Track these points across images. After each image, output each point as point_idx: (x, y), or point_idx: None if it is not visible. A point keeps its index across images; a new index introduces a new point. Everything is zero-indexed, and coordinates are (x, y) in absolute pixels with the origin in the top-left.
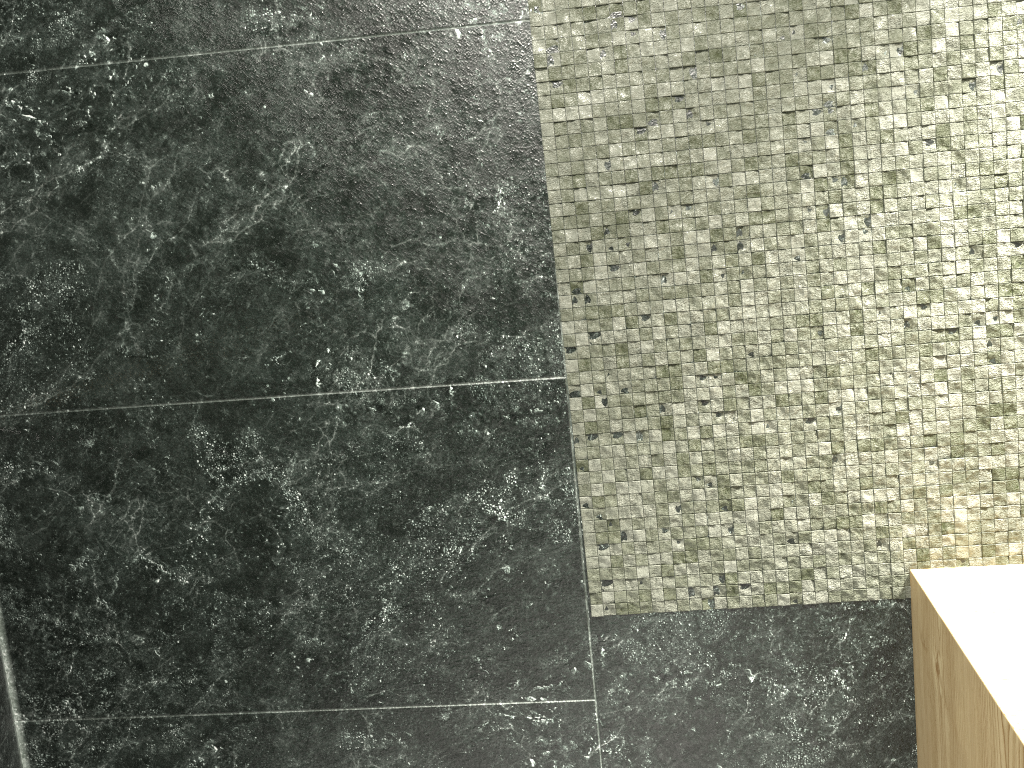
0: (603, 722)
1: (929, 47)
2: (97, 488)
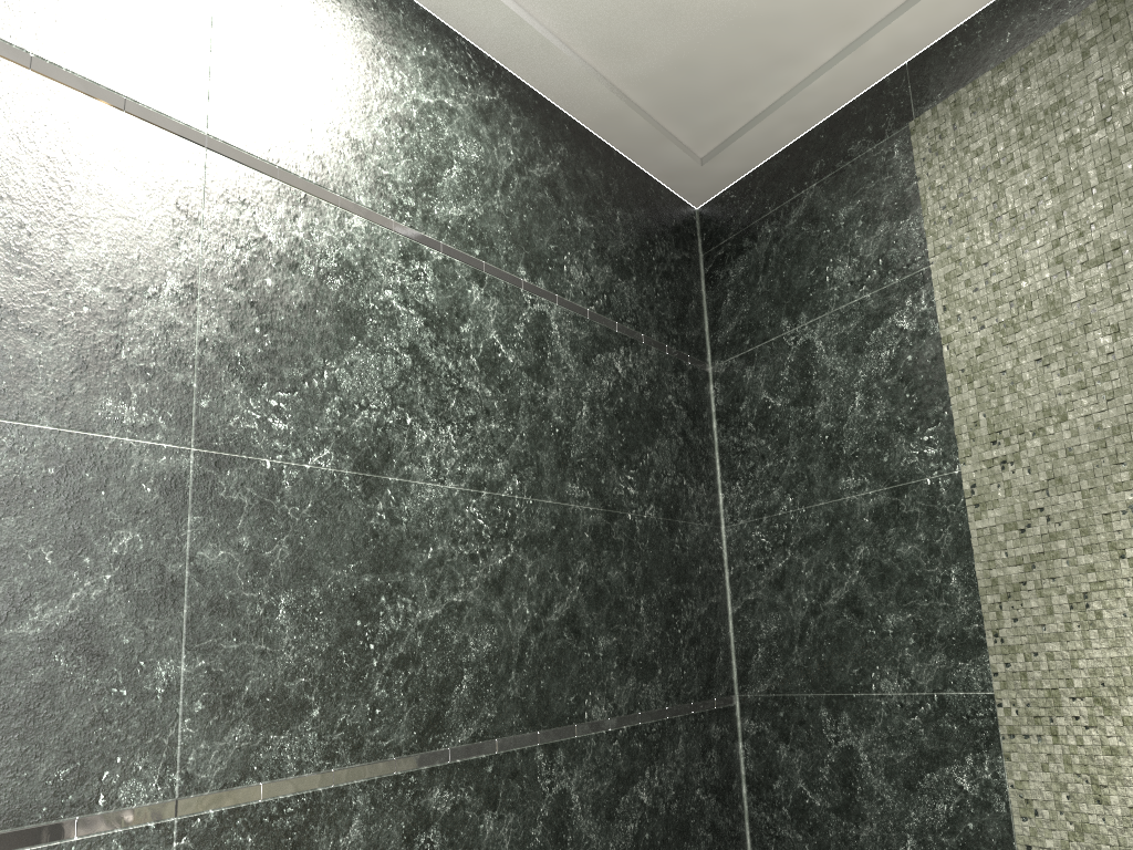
0: None
1: None
2: (783, 740)
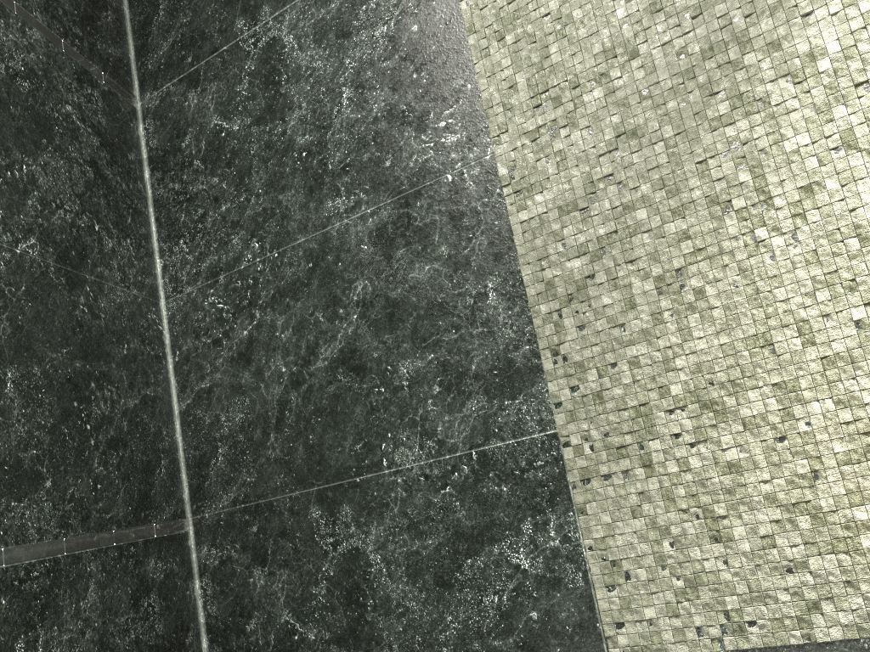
0: None
1: (815, 69)
2: (259, 563)
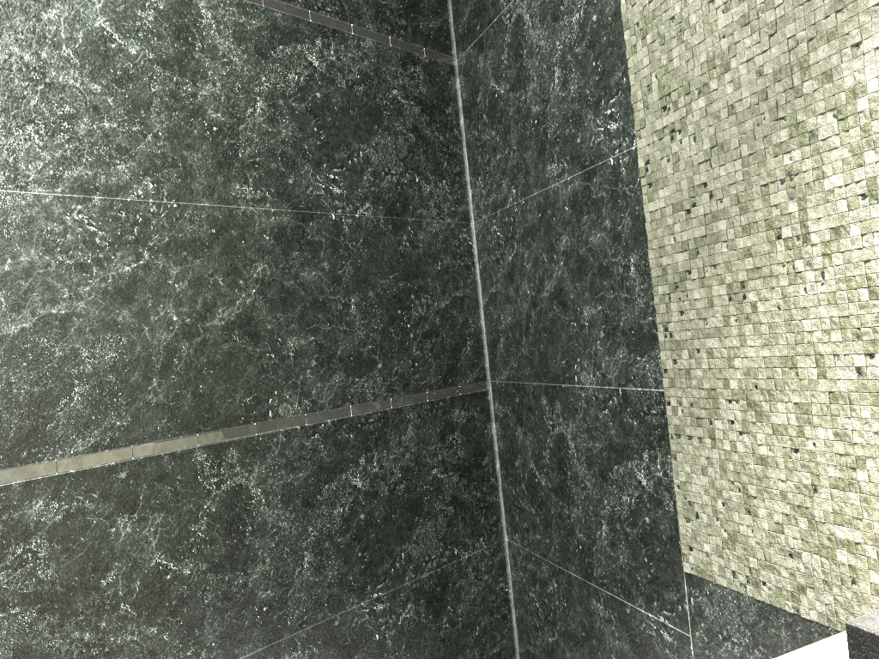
0: (694, 656)
1: (854, 107)
2: (519, 424)
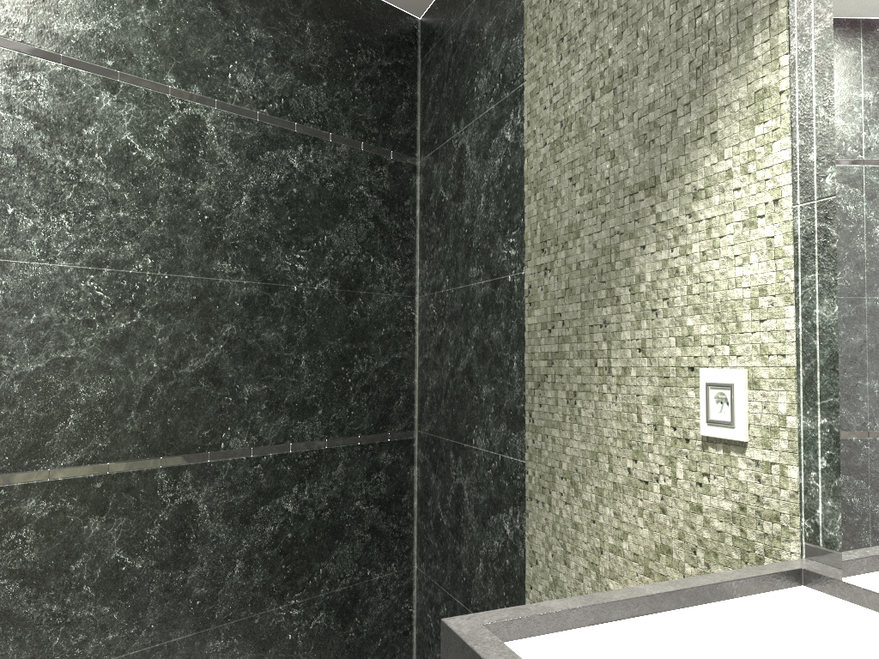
0: None
1: (639, 288)
2: (433, 471)
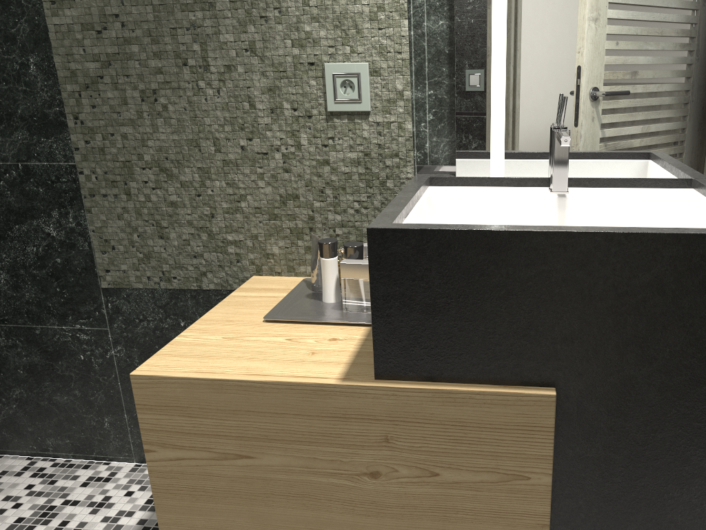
0: (113, 340)
1: None
2: None
